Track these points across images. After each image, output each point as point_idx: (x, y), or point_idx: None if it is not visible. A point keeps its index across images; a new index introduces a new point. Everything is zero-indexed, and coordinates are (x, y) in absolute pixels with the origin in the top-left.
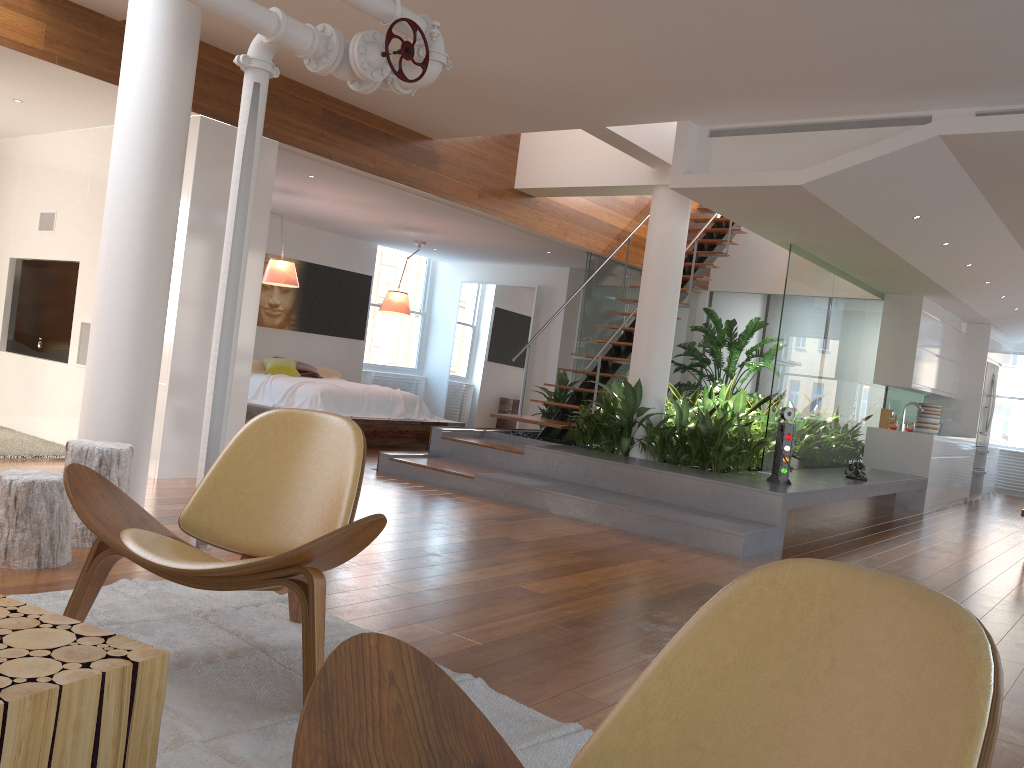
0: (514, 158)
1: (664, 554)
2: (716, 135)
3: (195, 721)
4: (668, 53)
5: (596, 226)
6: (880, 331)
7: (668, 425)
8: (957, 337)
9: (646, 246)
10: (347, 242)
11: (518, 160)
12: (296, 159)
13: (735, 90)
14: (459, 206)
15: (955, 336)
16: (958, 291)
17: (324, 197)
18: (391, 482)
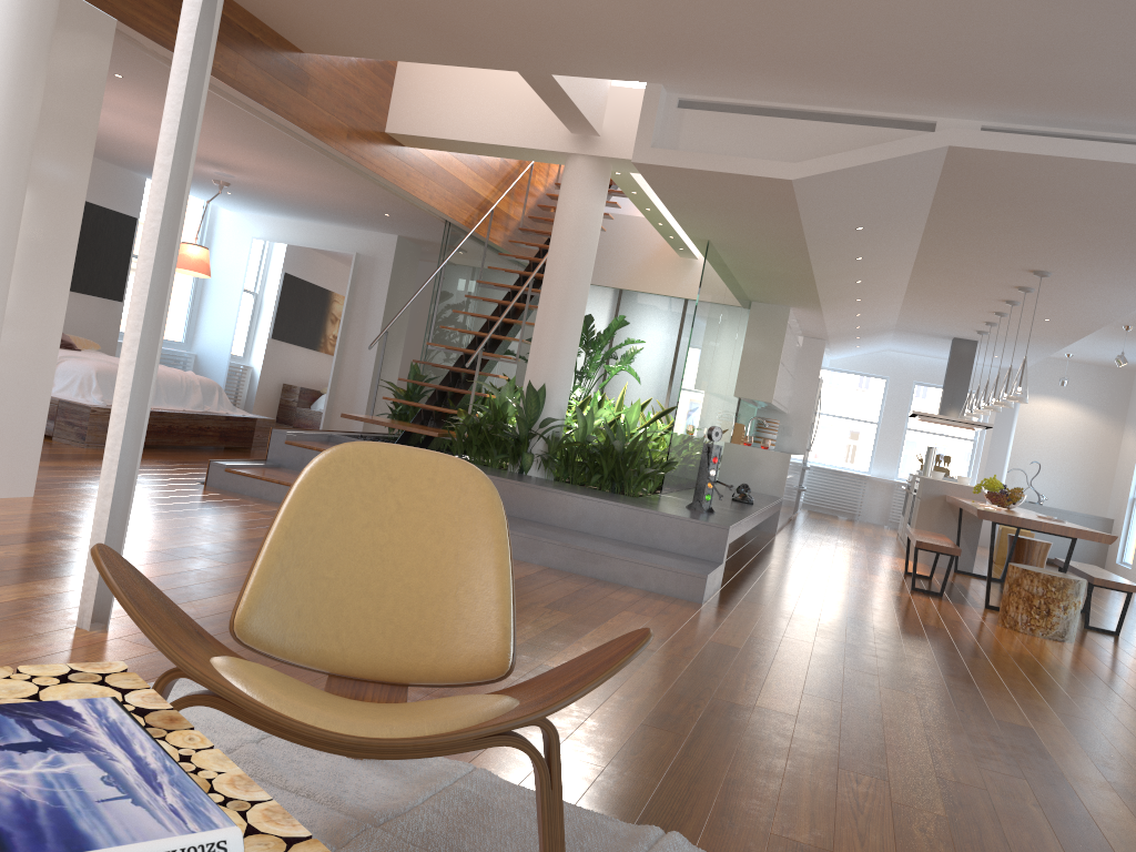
0: (388, 94)
1: (631, 602)
2: (686, 106)
3: None
4: None
5: (461, 191)
6: (745, 341)
7: (571, 439)
8: (798, 351)
9: (556, 225)
10: (107, 170)
11: (392, 97)
12: (113, 48)
13: (745, 58)
14: (323, 146)
15: (797, 350)
16: (829, 306)
17: (115, 106)
18: (240, 503)
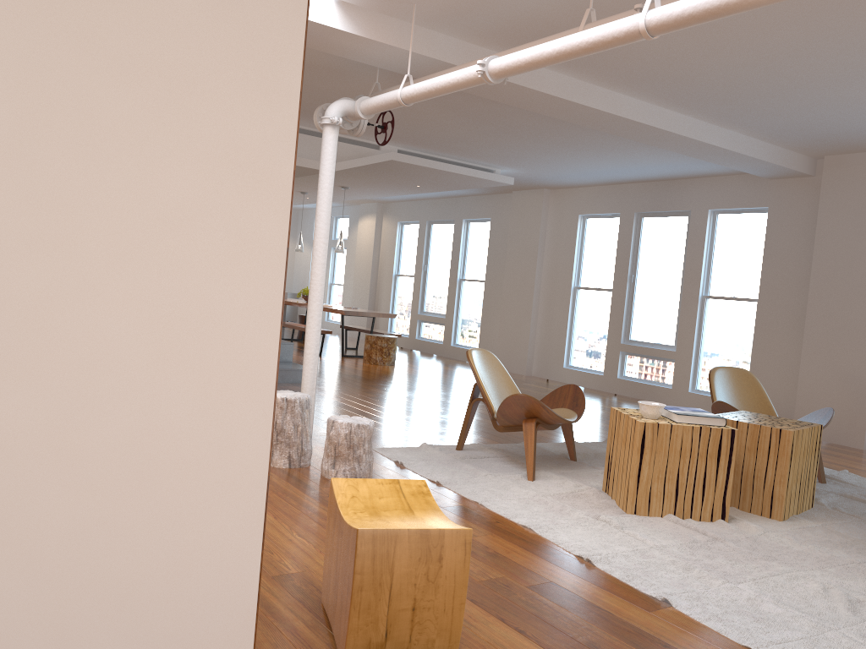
0: None
1: None
2: None
3: (586, 470)
4: None
5: None
6: None
7: None
8: None
9: None
10: None
11: None
12: None
13: None
14: None
15: None
16: None
17: None
18: None
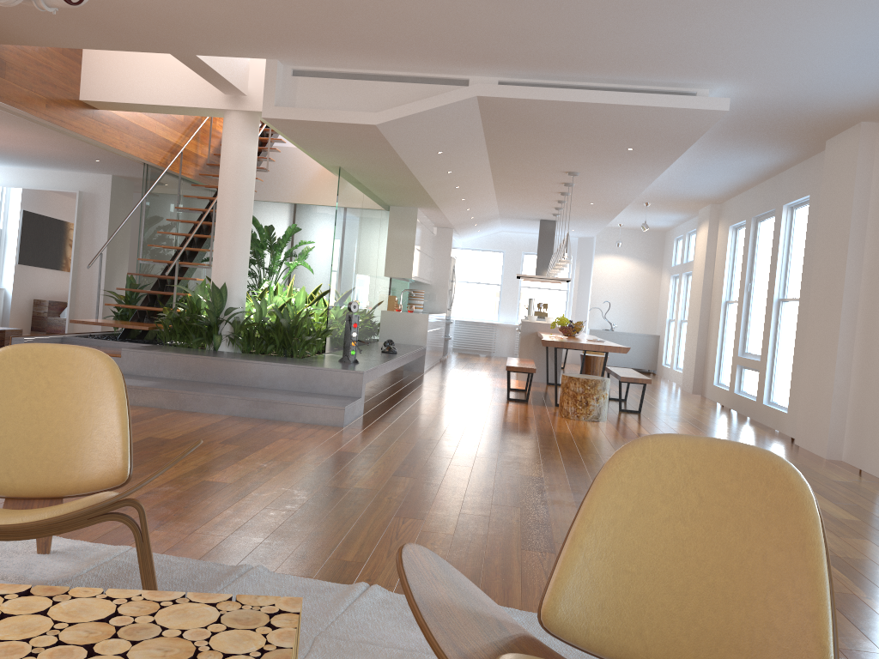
0: (78, 70)
1: (289, 432)
2: (299, 74)
3: None
4: (285, 4)
5: (153, 140)
6: (388, 235)
7: (251, 321)
8: (433, 238)
9: (222, 164)
10: None
11: (82, 72)
12: None
13: (328, 41)
14: (27, 115)
15: (432, 238)
16: (443, 205)
17: None
18: None
